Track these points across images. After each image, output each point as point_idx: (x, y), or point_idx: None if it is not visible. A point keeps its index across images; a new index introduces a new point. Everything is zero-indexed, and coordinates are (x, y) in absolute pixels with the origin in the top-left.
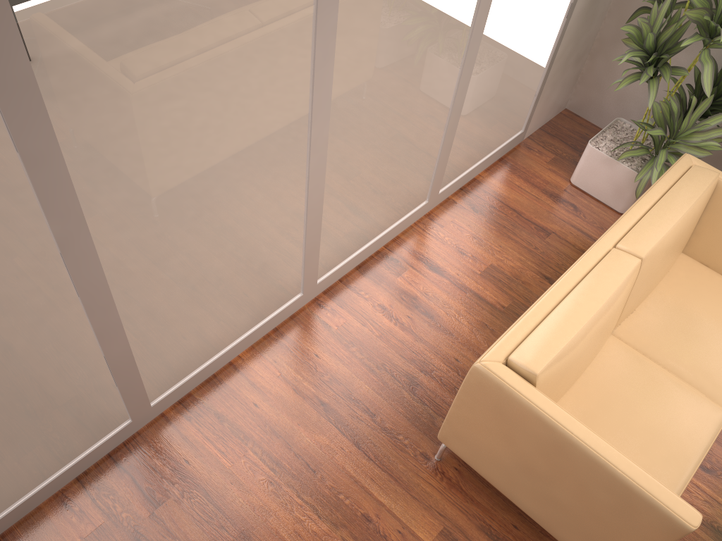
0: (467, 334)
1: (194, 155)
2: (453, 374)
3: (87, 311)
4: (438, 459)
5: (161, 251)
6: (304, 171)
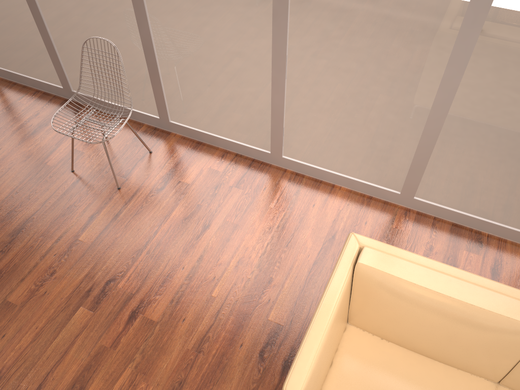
0: None
1: (356, 21)
2: None
3: (272, 63)
4: None
5: (318, 65)
6: (430, 98)
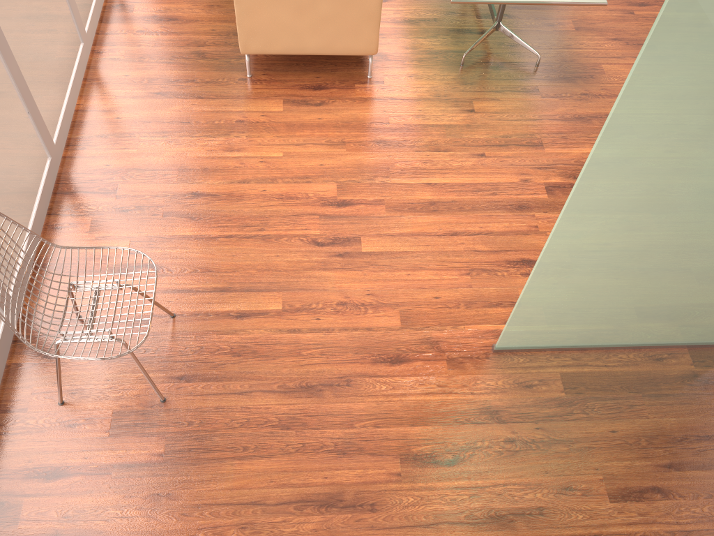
0: (206, 16)
1: None
2: (218, 37)
3: None
4: (251, 76)
5: None
6: None
